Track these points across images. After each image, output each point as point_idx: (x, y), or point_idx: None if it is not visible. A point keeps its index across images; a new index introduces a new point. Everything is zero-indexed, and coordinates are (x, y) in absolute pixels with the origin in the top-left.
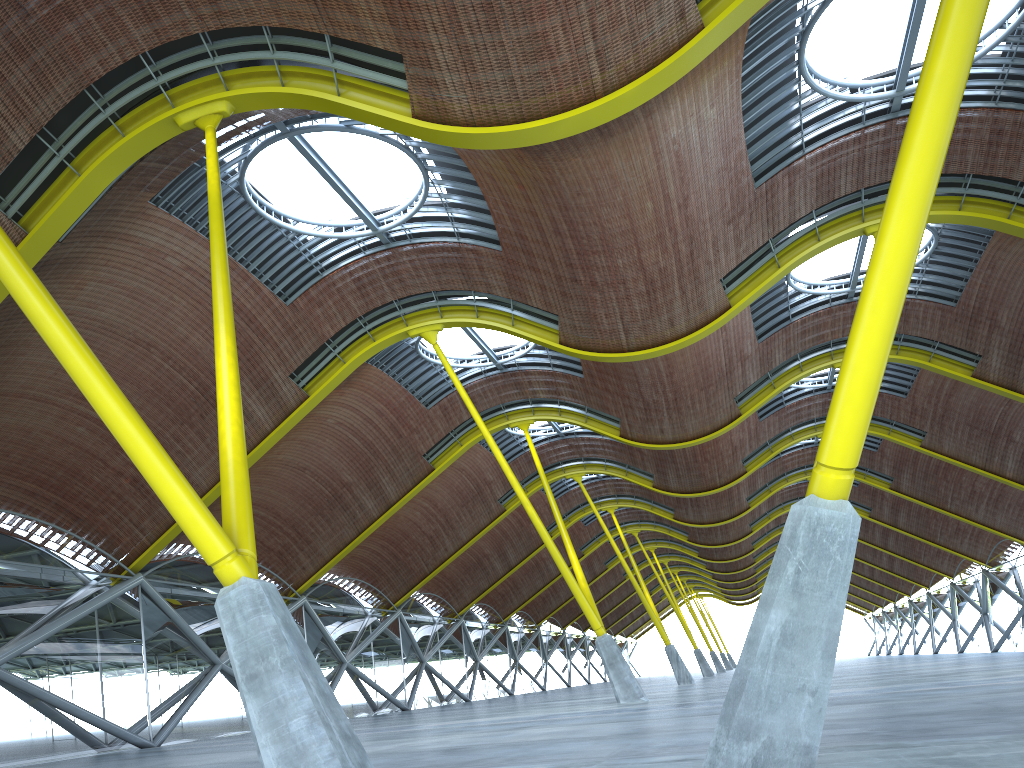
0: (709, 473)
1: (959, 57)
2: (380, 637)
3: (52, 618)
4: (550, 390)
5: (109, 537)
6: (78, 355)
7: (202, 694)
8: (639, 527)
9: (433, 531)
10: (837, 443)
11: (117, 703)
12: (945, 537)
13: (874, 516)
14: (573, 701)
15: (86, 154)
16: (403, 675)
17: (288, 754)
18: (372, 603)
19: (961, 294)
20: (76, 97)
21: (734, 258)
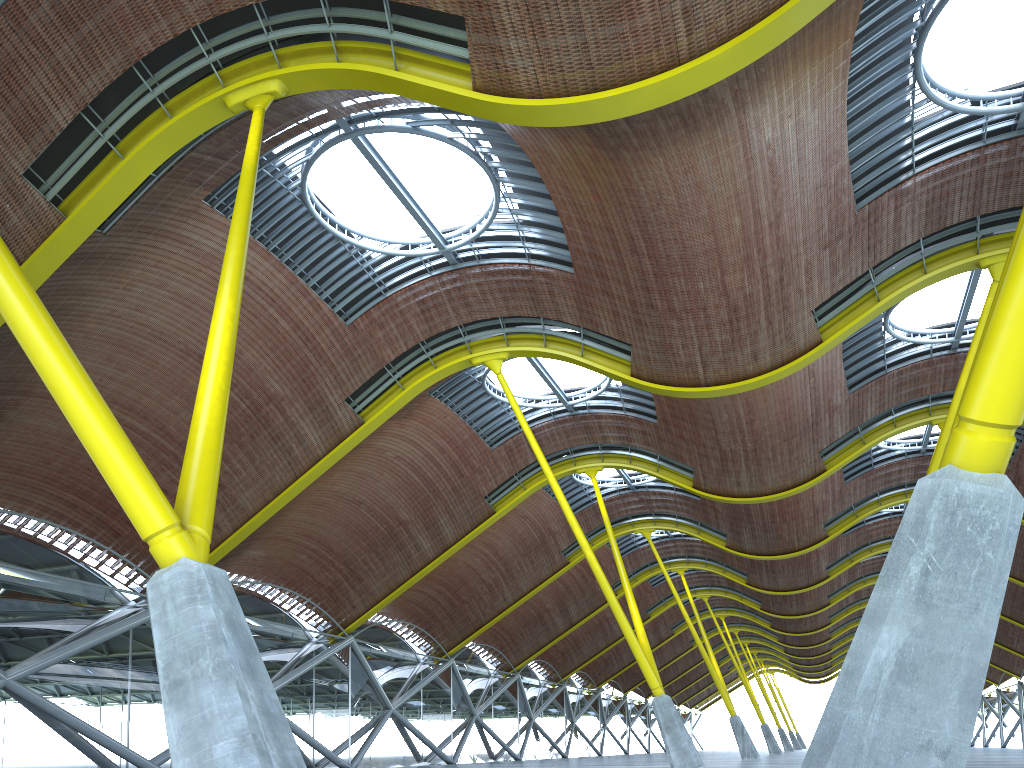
0: (787, 535)
1: None
2: (430, 685)
3: (81, 636)
4: (621, 435)
5: (149, 557)
6: None
7: None
8: (709, 592)
9: (492, 579)
10: (994, 386)
11: (139, 730)
12: None
13: None
14: (625, 766)
15: (132, 137)
16: (451, 727)
17: None
18: (424, 649)
19: None
20: (126, 77)
21: (829, 287)
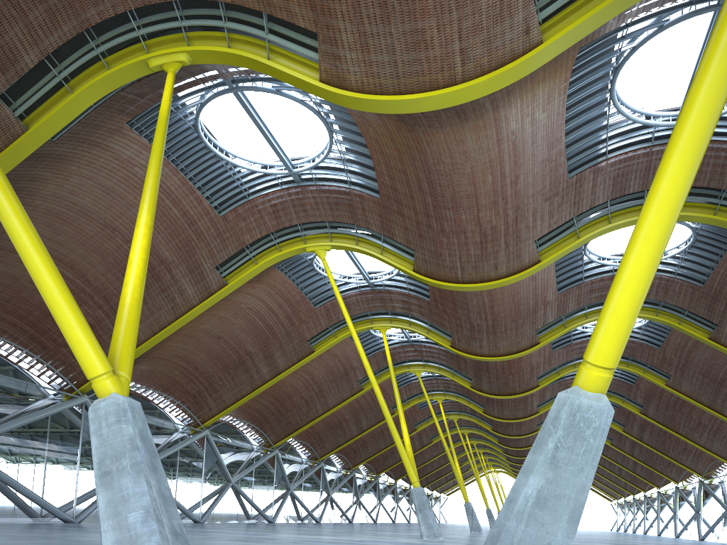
0: (512, 383)
1: None
2: (260, 467)
3: (14, 417)
4: (405, 307)
5: (67, 365)
6: (3, 195)
7: None
8: (458, 415)
9: (309, 396)
10: (602, 345)
11: (52, 487)
12: (675, 453)
13: (626, 431)
14: (391, 533)
15: (79, 79)
16: (273, 497)
17: (123, 540)
18: (257, 442)
19: (708, 278)
20: (78, 36)
21: (547, 226)
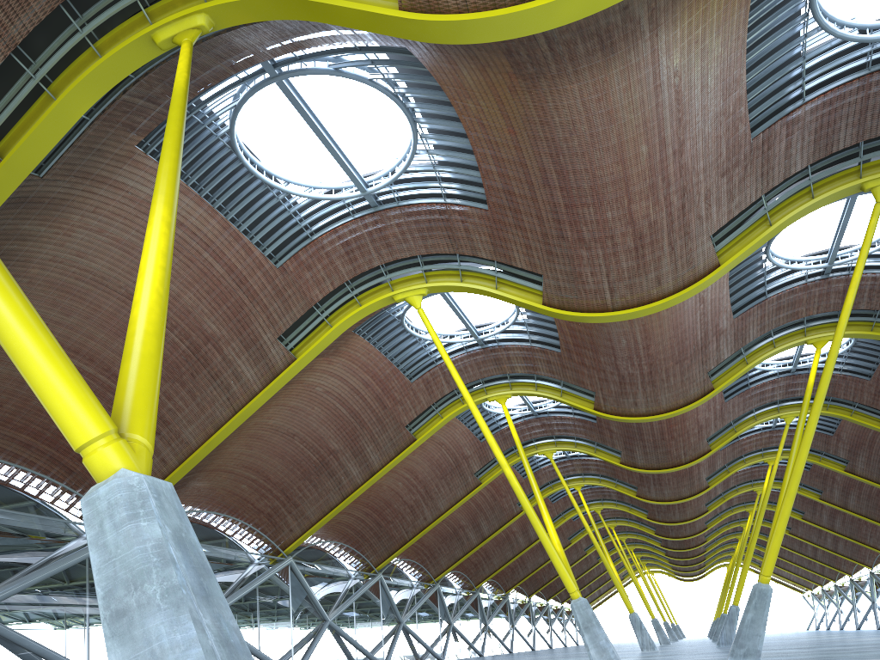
0: (675, 450)
1: None
2: (361, 598)
3: (40, 567)
4: (528, 365)
5: None
6: None
7: None
8: (602, 505)
9: (413, 501)
10: None
11: (98, 652)
12: None
13: (825, 498)
14: None
15: (63, 78)
16: (381, 634)
17: None
18: (355, 566)
19: None
20: (55, 18)
21: (726, 213)
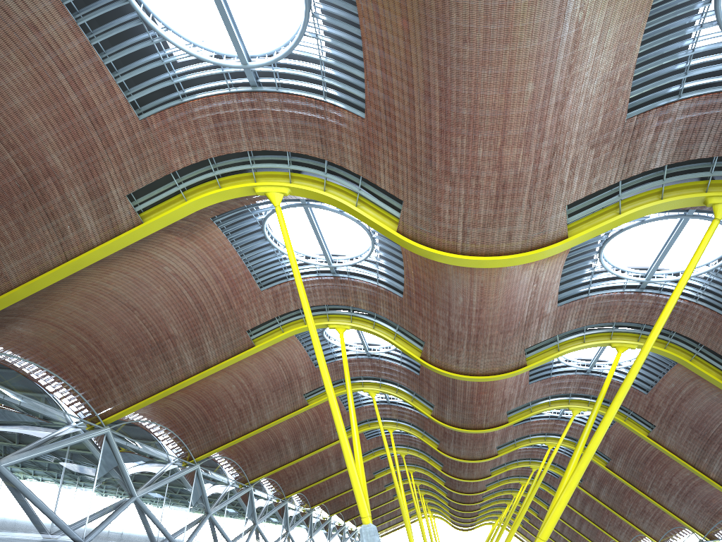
0: (479, 415)
1: None
2: (174, 483)
3: None
4: (371, 303)
5: None
6: None
7: None
8: (407, 451)
9: (243, 405)
10: None
11: None
12: (632, 514)
13: (583, 486)
14: None
15: None
16: (186, 520)
17: None
18: (175, 452)
19: None
20: None
21: (585, 188)
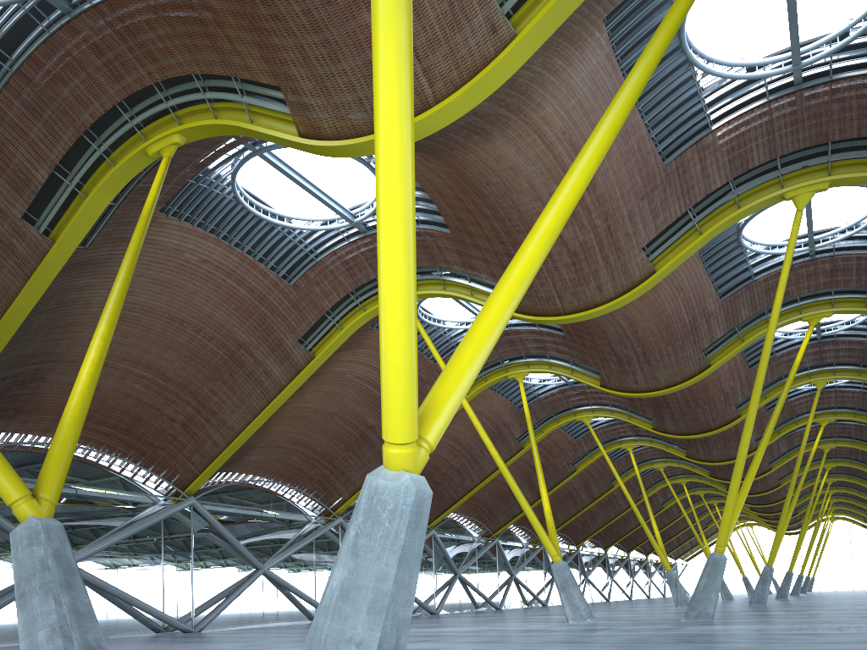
0: (703, 417)
1: (388, 76)
2: None
3: (122, 529)
4: (539, 346)
5: (168, 468)
6: None
7: (243, 592)
8: (664, 463)
9: (460, 465)
10: (386, 421)
11: (167, 596)
12: None
13: None
14: (552, 617)
15: (91, 182)
16: (433, 584)
17: None
18: None
19: None
20: (82, 140)
21: (653, 229)
